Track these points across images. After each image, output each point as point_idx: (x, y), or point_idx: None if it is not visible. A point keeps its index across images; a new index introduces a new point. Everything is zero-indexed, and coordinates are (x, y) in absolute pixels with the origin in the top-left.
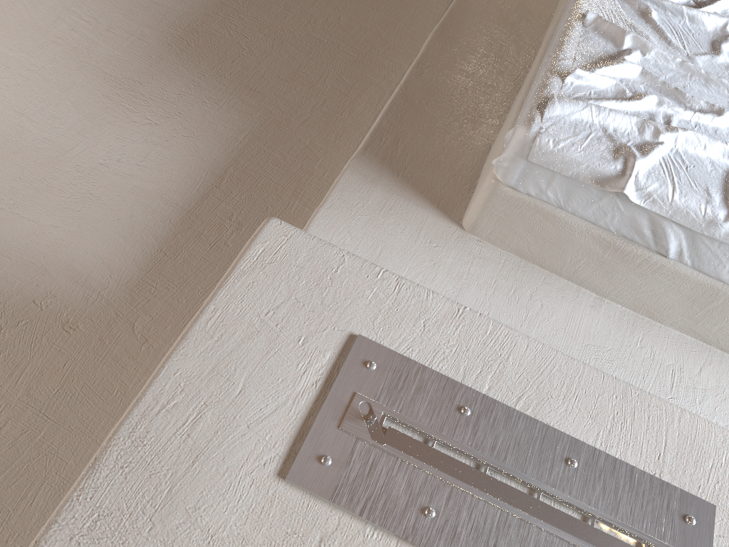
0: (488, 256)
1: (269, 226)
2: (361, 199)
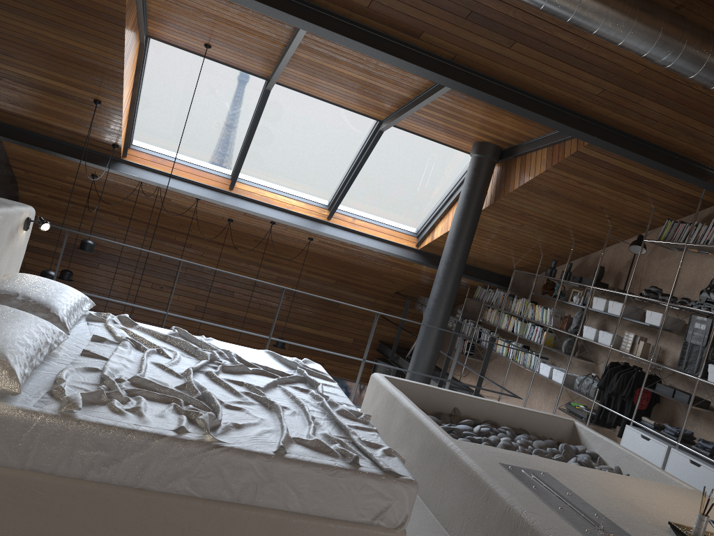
0: None
1: None
2: None
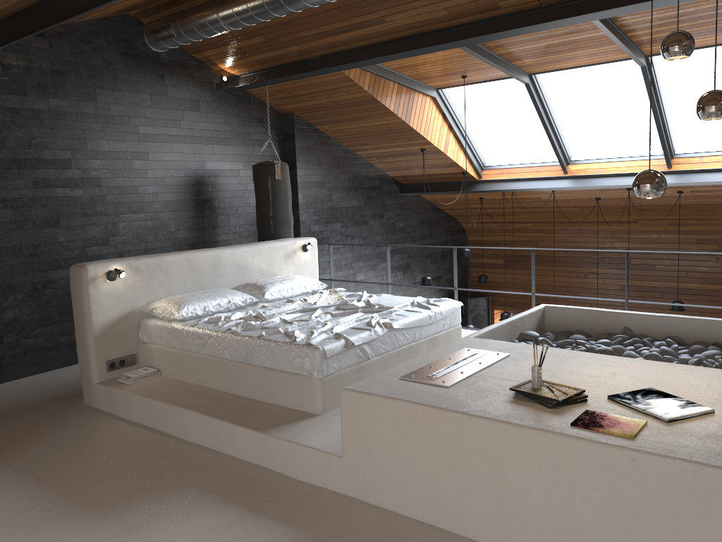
0: (338, 411)
1: (348, 387)
2: (292, 433)
